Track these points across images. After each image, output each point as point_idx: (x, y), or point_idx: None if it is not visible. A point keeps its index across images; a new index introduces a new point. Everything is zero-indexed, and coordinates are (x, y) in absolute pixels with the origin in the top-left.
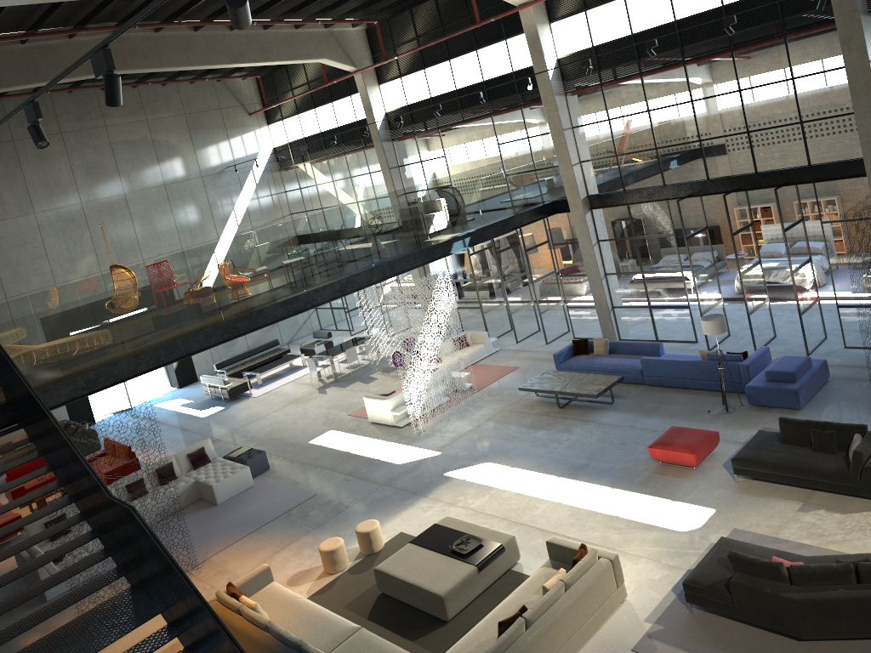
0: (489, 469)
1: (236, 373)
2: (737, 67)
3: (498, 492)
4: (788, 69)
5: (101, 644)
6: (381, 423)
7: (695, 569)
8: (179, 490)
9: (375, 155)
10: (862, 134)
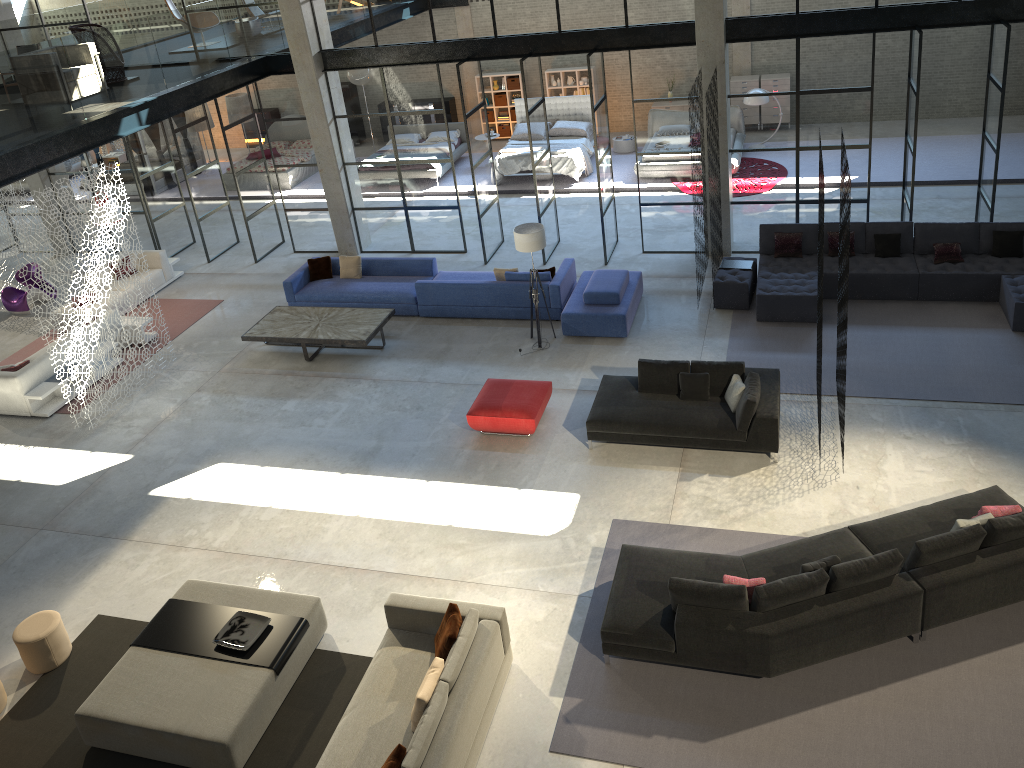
0: (226, 475)
1: None
2: None
3: (253, 513)
4: None
5: None
6: (7, 413)
7: (611, 605)
8: None
9: None
10: None
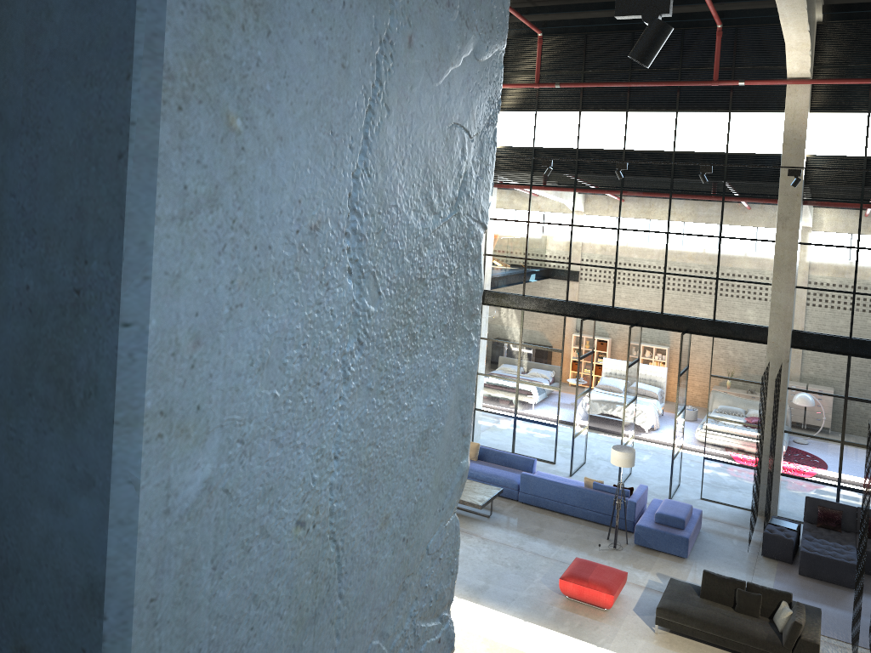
0: None
1: None
2: (671, 211)
3: None
4: (718, 227)
5: None
6: None
7: None
8: None
9: None
10: (773, 305)
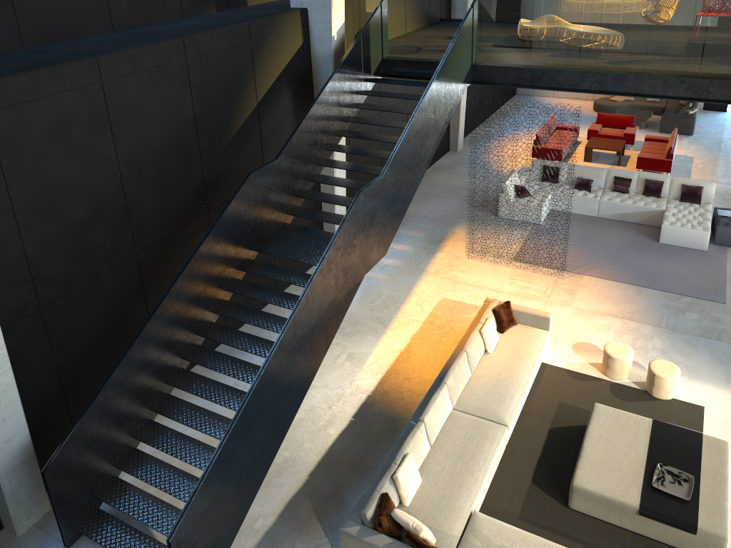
0: None
1: None
2: None
3: None
4: None
5: (317, 262)
6: None
7: None
8: (645, 208)
9: None
10: None
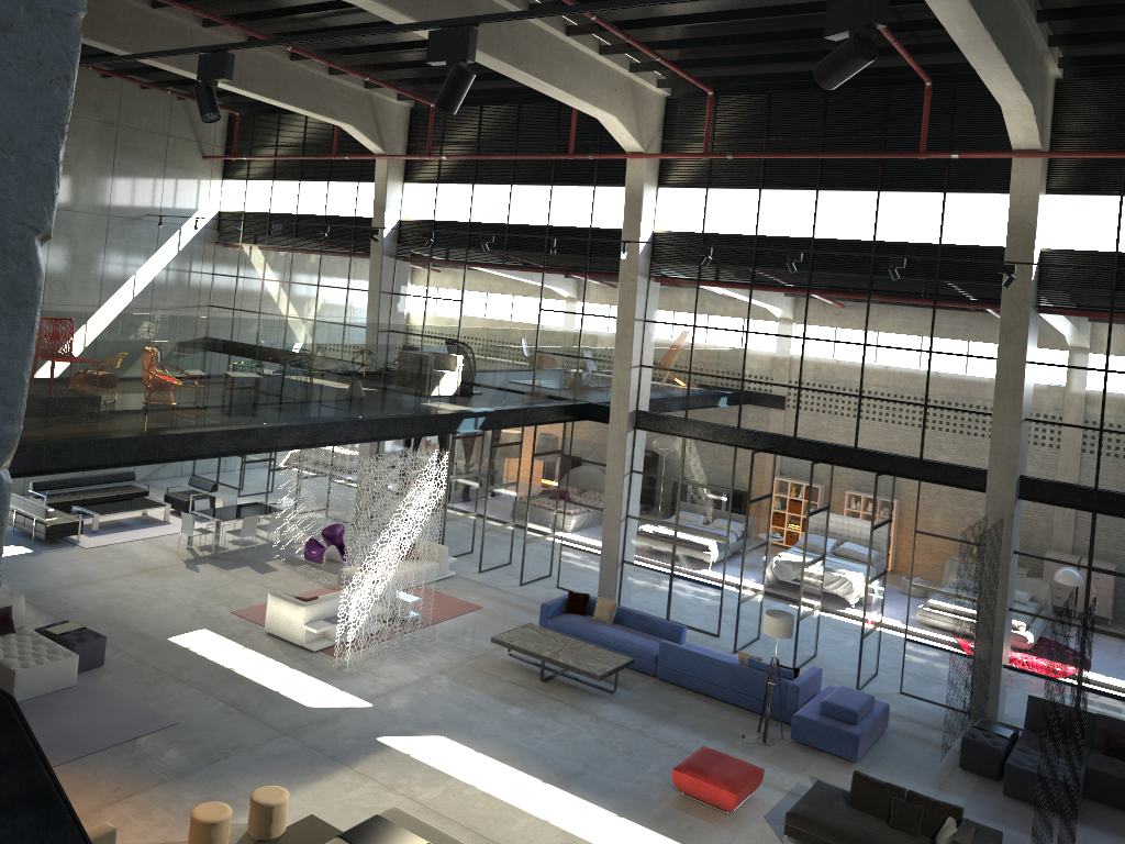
0: (444, 747)
1: (62, 504)
2: (869, 316)
3: (457, 785)
4: (928, 339)
5: None
6: (283, 637)
7: None
8: None
9: (365, 268)
10: (994, 442)
